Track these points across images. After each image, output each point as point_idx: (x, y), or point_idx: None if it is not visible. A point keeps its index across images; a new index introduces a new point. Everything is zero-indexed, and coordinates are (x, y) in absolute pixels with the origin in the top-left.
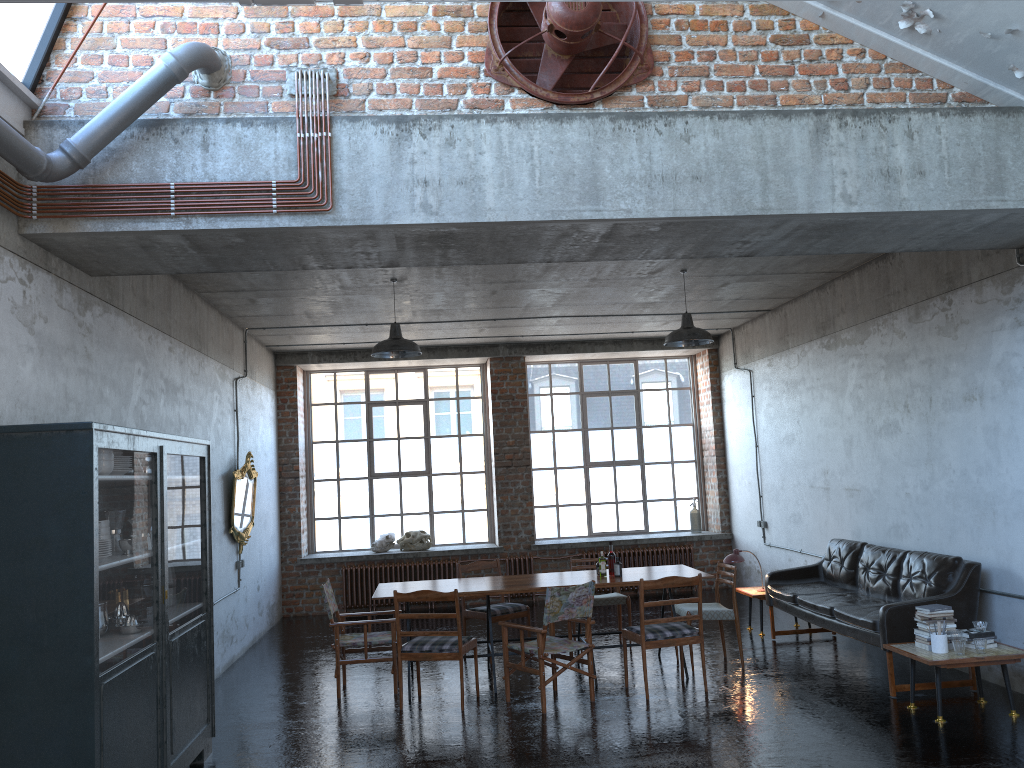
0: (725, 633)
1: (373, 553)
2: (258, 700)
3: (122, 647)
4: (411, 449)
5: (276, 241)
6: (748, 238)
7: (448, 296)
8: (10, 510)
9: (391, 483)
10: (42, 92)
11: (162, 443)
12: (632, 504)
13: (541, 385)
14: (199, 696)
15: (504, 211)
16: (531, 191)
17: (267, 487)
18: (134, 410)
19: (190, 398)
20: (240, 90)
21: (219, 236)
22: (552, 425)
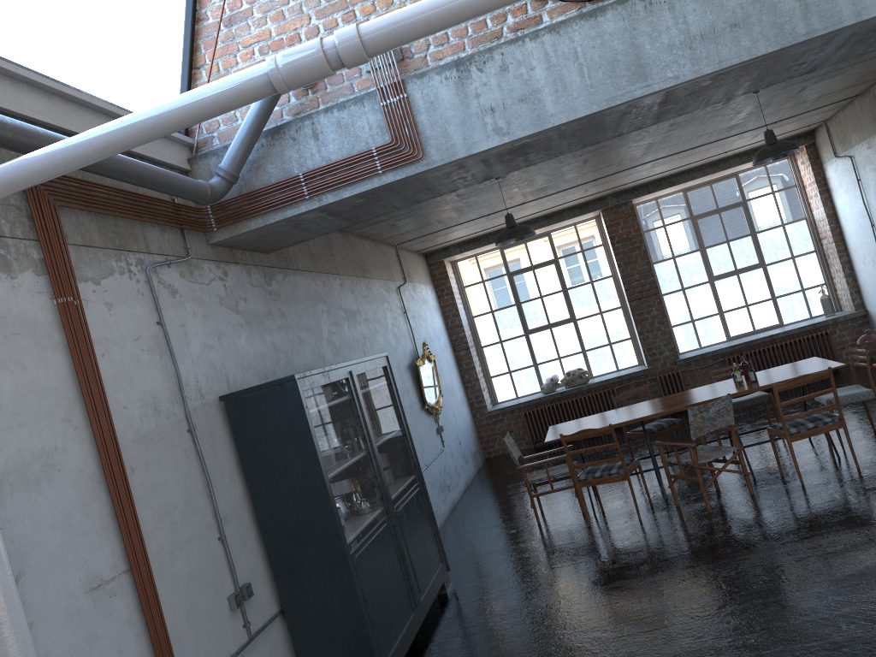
0: (873, 406)
1: (543, 395)
2: (478, 534)
3: (361, 527)
4: (554, 303)
5: (389, 192)
6: (802, 60)
7: (548, 175)
8: (258, 449)
9: (544, 335)
10: (193, 132)
11: (350, 368)
12: (762, 304)
13: (653, 220)
14: (430, 545)
15: (564, 113)
16: (583, 88)
17: (446, 363)
18: (327, 341)
19: (367, 316)
20: (329, 81)
21: (345, 202)
22: (671, 252)
